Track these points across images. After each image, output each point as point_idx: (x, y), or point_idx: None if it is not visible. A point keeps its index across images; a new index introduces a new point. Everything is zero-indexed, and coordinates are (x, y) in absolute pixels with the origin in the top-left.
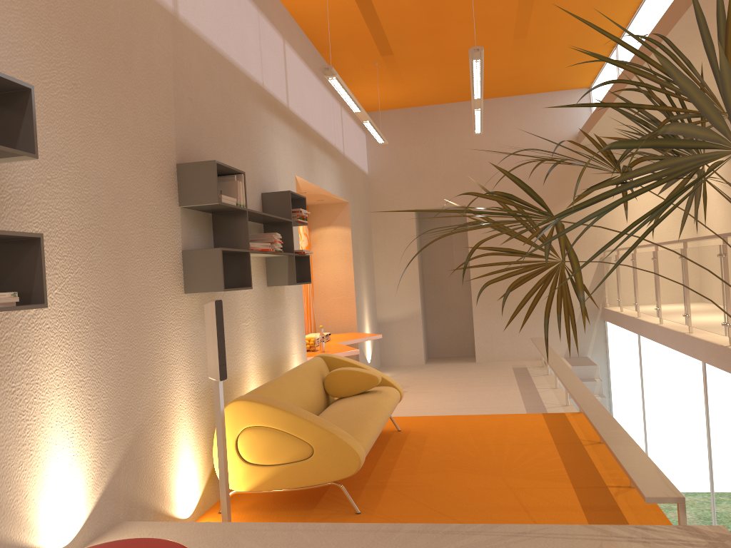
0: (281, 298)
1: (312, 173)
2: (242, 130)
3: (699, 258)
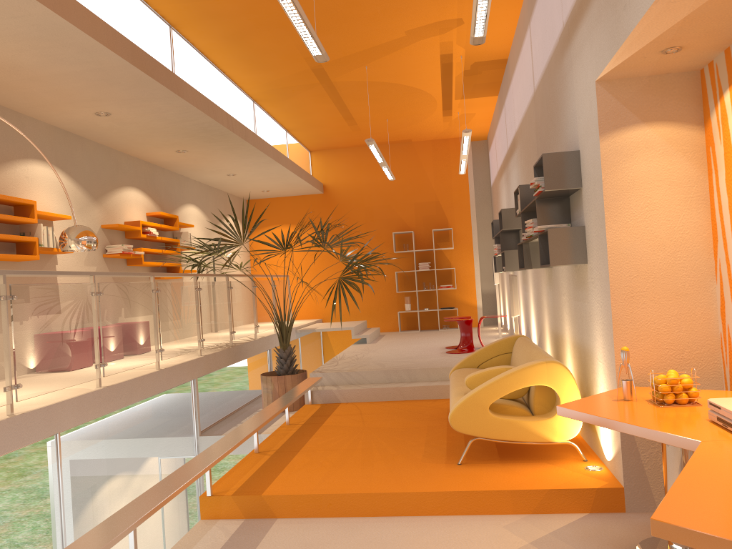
0: (584, 280)
1: (624, 14)
2: (555, 116)
3: (56, 298)
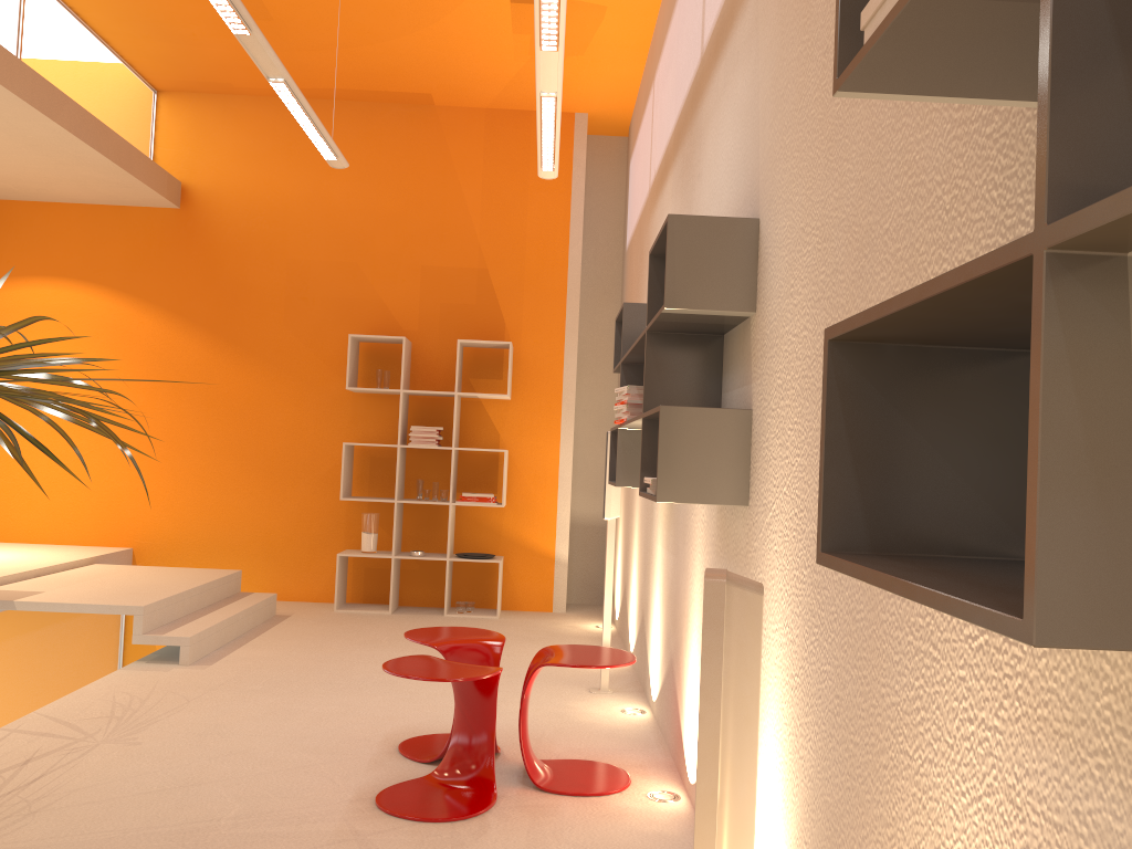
0: None
1: None
2: None
3: None
